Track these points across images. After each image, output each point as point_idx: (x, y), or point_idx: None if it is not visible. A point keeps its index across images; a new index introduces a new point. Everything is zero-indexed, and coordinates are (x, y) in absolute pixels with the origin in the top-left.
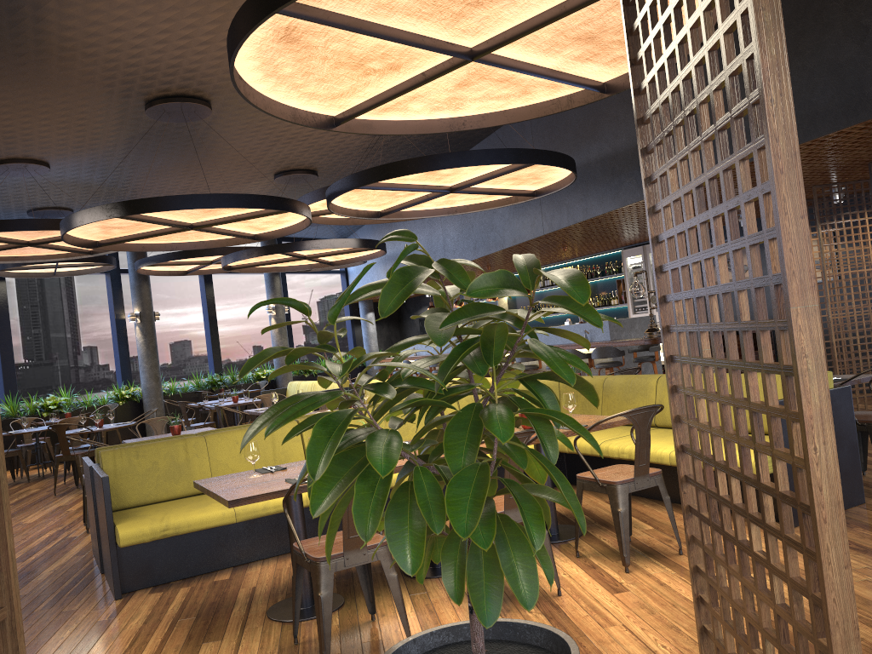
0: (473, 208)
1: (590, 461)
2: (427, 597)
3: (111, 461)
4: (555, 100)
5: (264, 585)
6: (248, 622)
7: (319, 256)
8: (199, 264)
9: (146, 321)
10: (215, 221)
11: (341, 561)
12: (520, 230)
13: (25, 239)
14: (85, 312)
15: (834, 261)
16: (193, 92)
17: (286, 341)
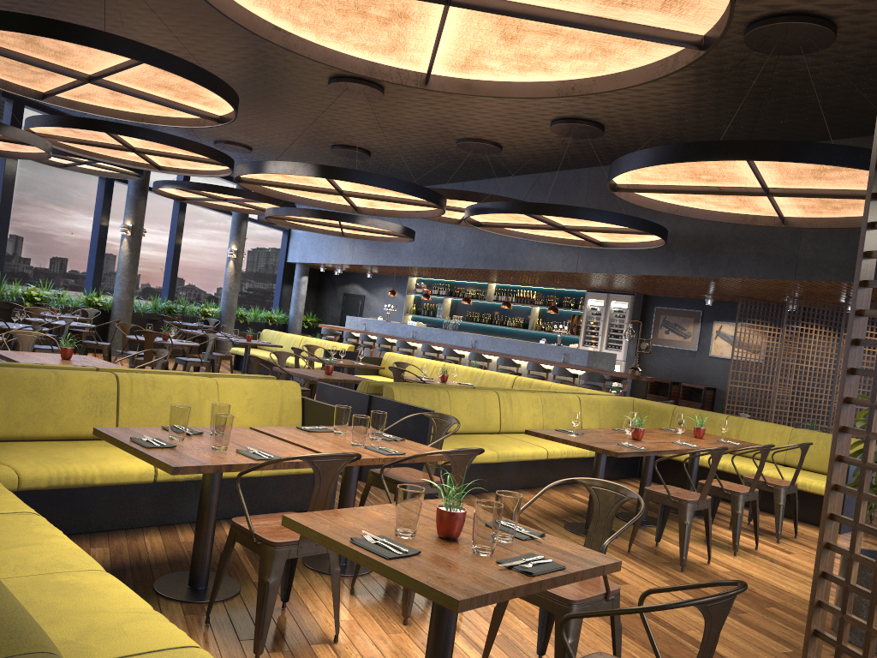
0: (544, 239)
1: (666, 465)
2: (667, 537)
3: (398, 396)
4: (743, 215)
5: (526, 511)
6: (565, 534)
7: (354, 229)
8: (216, 198)
9: (136, 236)
10: (367, 195)
11: (697, 505)
12: (549, 261)
13: (135, 146)
14: (20, 199)
15: (769, 350)
16: (385, 83)
17: (238, 286)
